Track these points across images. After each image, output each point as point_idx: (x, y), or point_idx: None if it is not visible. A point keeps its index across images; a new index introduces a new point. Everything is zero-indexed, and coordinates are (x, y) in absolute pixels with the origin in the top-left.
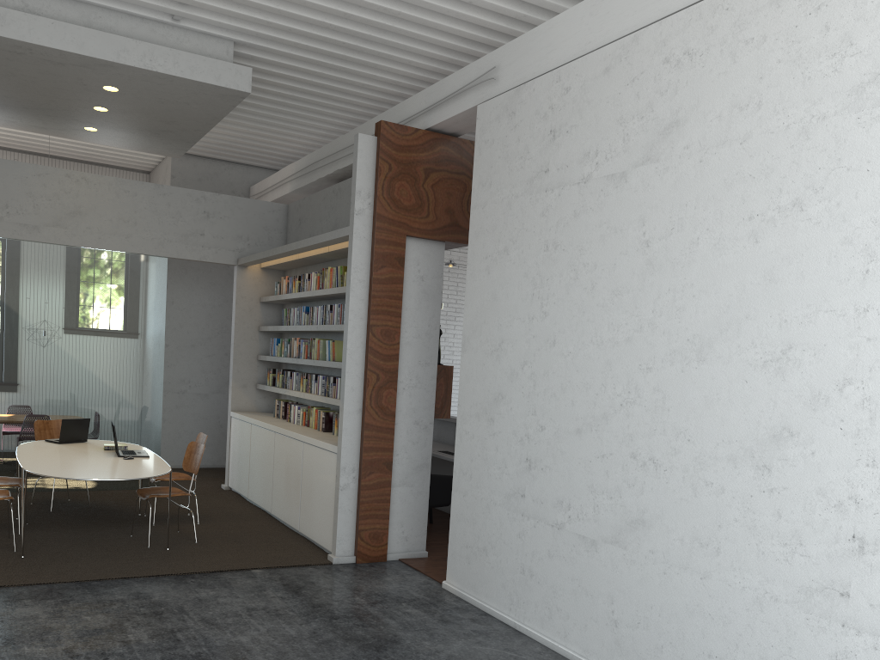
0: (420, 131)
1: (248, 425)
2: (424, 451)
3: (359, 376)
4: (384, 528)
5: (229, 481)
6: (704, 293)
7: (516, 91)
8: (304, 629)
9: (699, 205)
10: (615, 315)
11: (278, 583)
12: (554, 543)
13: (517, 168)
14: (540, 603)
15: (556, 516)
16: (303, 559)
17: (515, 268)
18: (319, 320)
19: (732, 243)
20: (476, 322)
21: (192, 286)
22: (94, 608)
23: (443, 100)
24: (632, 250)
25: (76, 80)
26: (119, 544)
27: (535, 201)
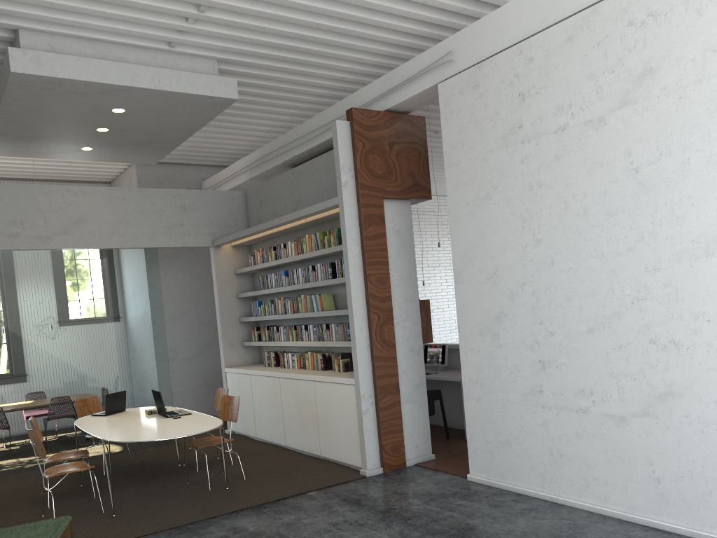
0: (381, 113)
1: (247, 376)
2: (420, 372)
3: (364, 318)
4: (401, 440)
5: (232, 426)
6: (702, 201)
7: (476, 68)
8: (392, 532)
9: (684, 132)
10: (613, 232)
11: (338, 499)
12: (581, 425)
13: (489, 128)
14: (575, 477)
15: (579, 403)
16: (342, 477)
17: (500, 209)
18: (301, 280)
19: None
20: (466, 258)
21: (166, 270)
22: None
23: (398, 85)
24: (621, 177)
25: (90, 106)
26: (184, 491)
27: (512, 152)
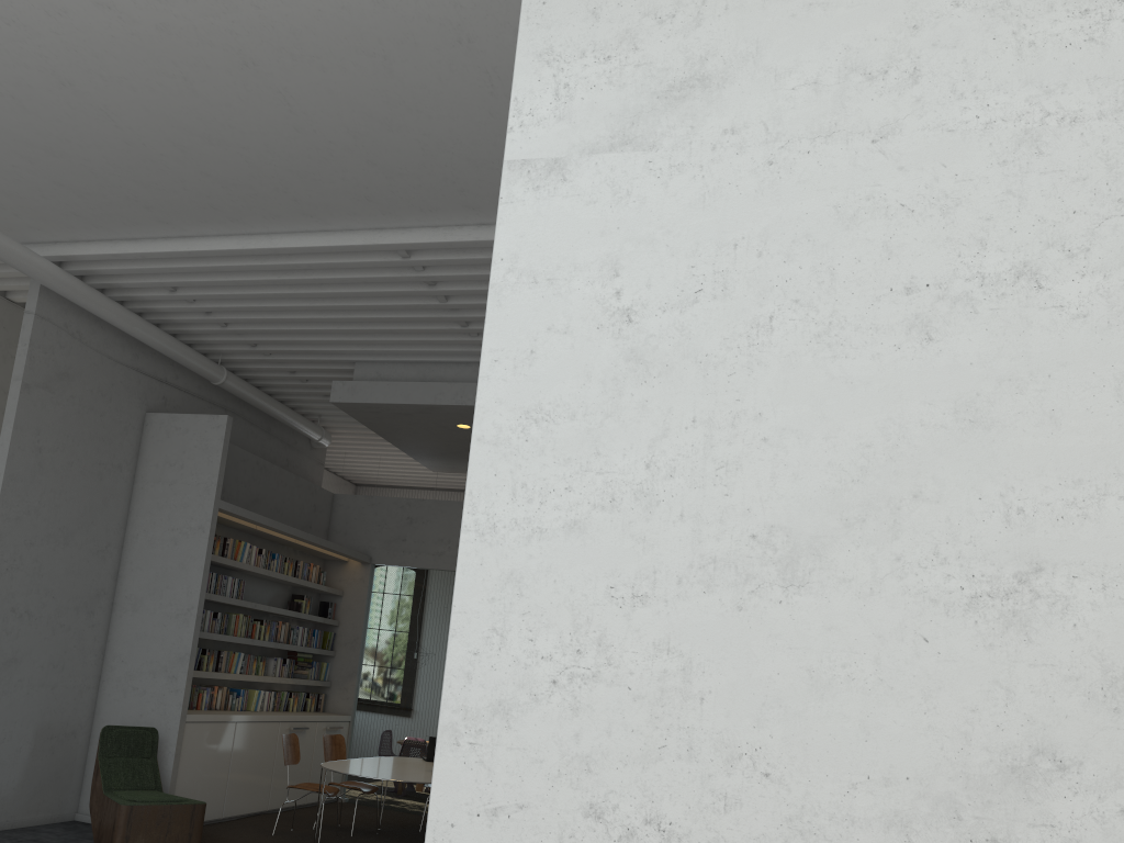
0: None
1: None
2: None
3: None
4: None
5: None
6: None
7: None
8: None
9: None
10: None
11: None
12: None
13: None
14: None
15: None
16: None
17: None
18: None
19: None
20: None
21: None
22: None
23: None
24: None
25: (434, 424)
26: None
27: None
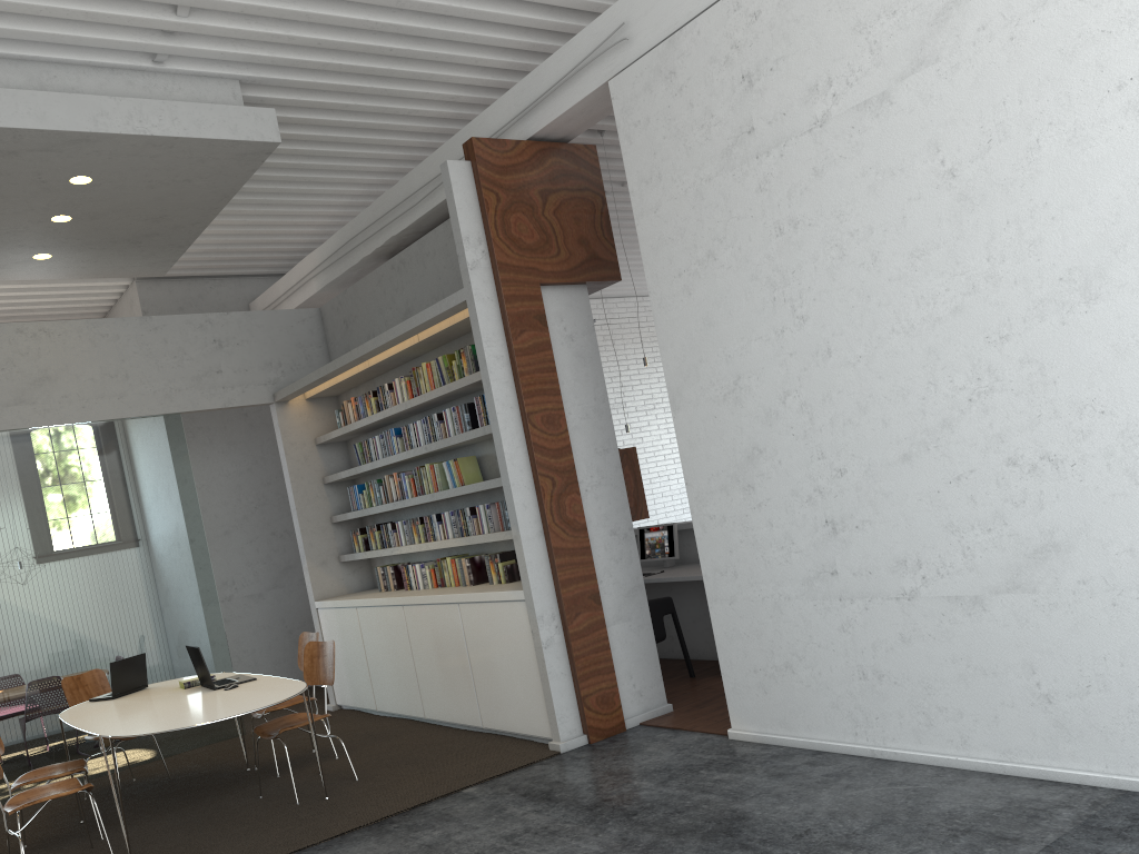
0: (522, 143)
1: (352, 611)
2: (632, 569)
3: (529, 487)
4: (612, 685)
5: (337, 697)
6: (1069, 209)
7: (668, 43)
8: (606, 839)
9: (1026, 97)
10: (925, 284)
11: (513, 795)
12: (908, 621)
13: (699, 141)
14: (907, 710)
15: (900, 584)
16: (519, 759)
17: (733, 274)
18: (422, 440)
19: (1099, 129)
20: (686, 365)
21: (205, 453)
22: None
23: (544, 93)
24: (927, 190)
25: (31, 176)
26: (254, 811)
27: (743, 176)
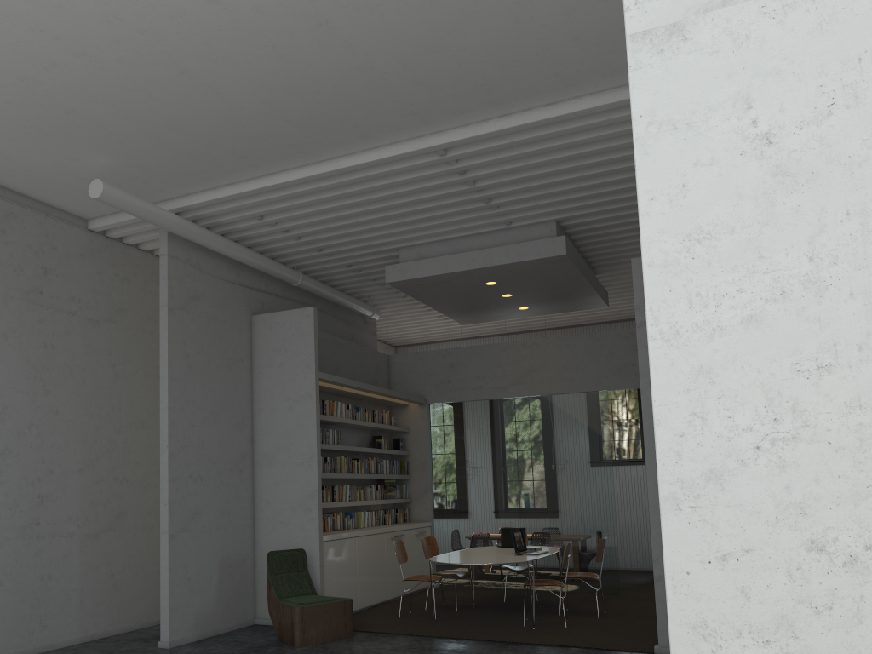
0: None
1: None
2: None
3: None
4: None
5: None
6: None
7: None
8: None
9: None
10: None
11: None
12: None
13: None
14: None
15: None
16: (631, 647)
17: None
18: None
19: None
20: None
21: None
22: (420, 650)
23: None
24: None
25: (467, 286)
26: (508, 622)
27: None
